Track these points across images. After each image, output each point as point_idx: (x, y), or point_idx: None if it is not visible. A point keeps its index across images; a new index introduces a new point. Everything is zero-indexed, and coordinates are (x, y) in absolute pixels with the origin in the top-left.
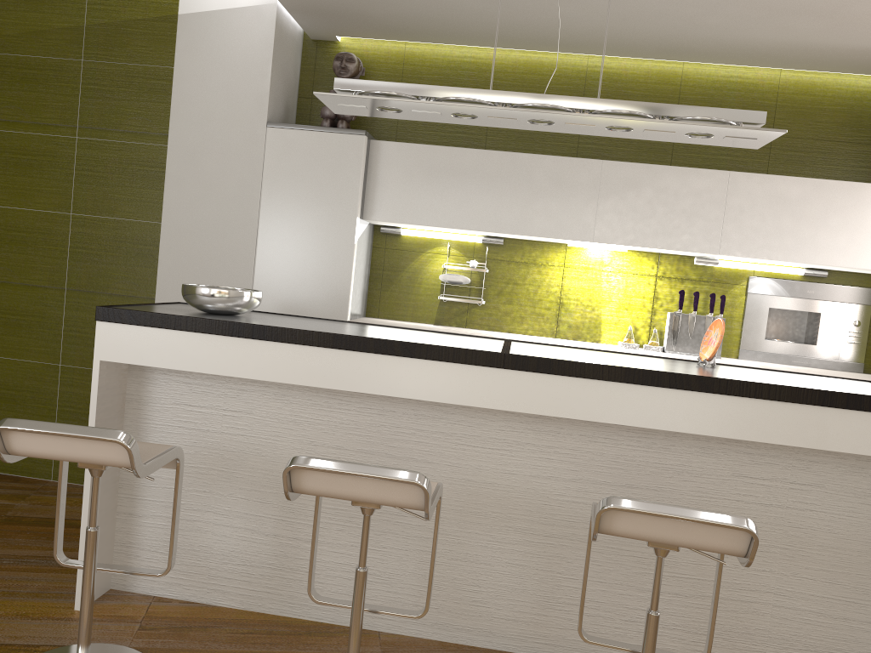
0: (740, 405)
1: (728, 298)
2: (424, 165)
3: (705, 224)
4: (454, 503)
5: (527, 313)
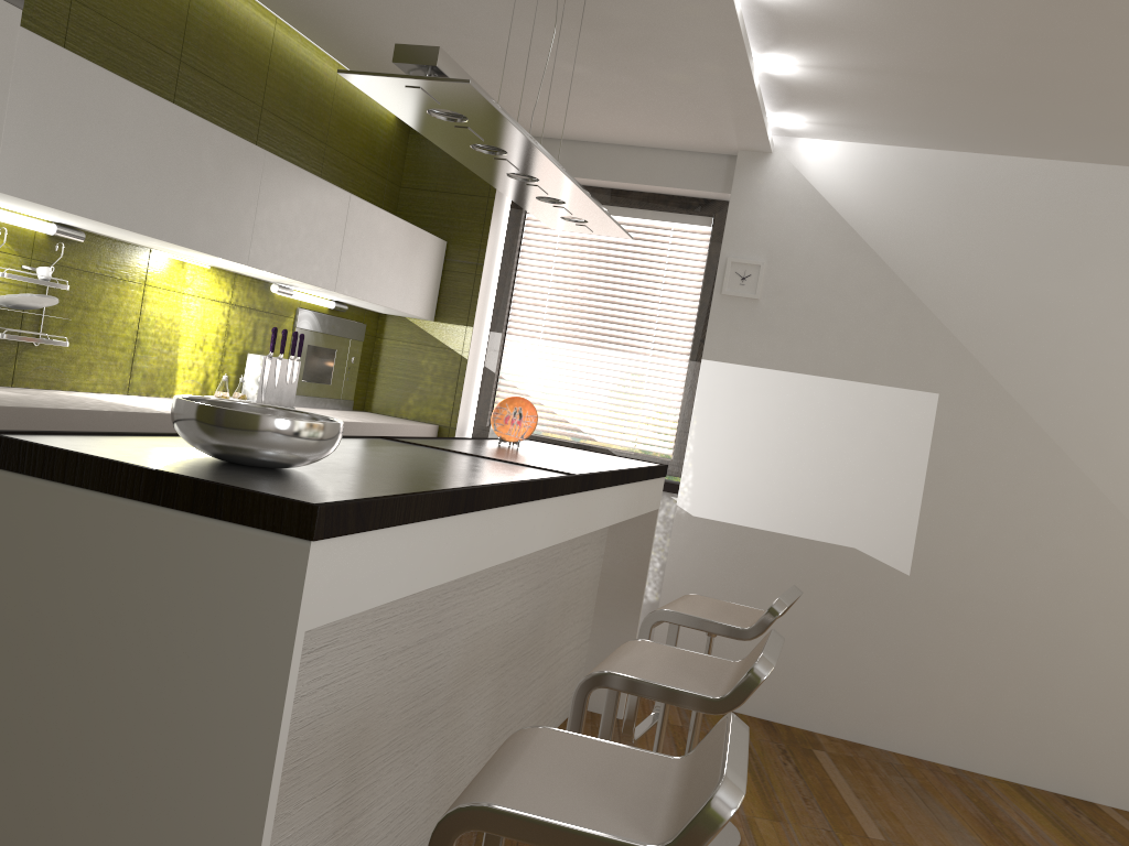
0: (630, 490)
1: (281, 334)
2: (68, 93)
3: (330, 254)
4: (464, 669)
5: (99, 357)
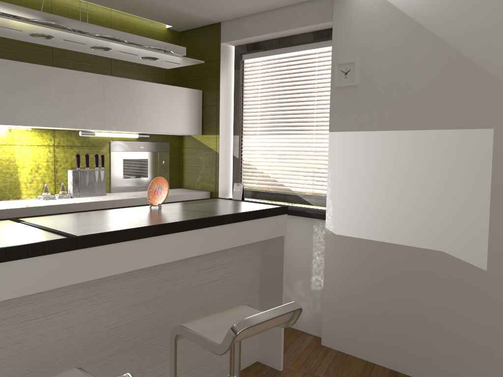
0: (213, 231)
1: (100, 156)
2: None
3: (93, 110)
4: (26, 372)
5: None
